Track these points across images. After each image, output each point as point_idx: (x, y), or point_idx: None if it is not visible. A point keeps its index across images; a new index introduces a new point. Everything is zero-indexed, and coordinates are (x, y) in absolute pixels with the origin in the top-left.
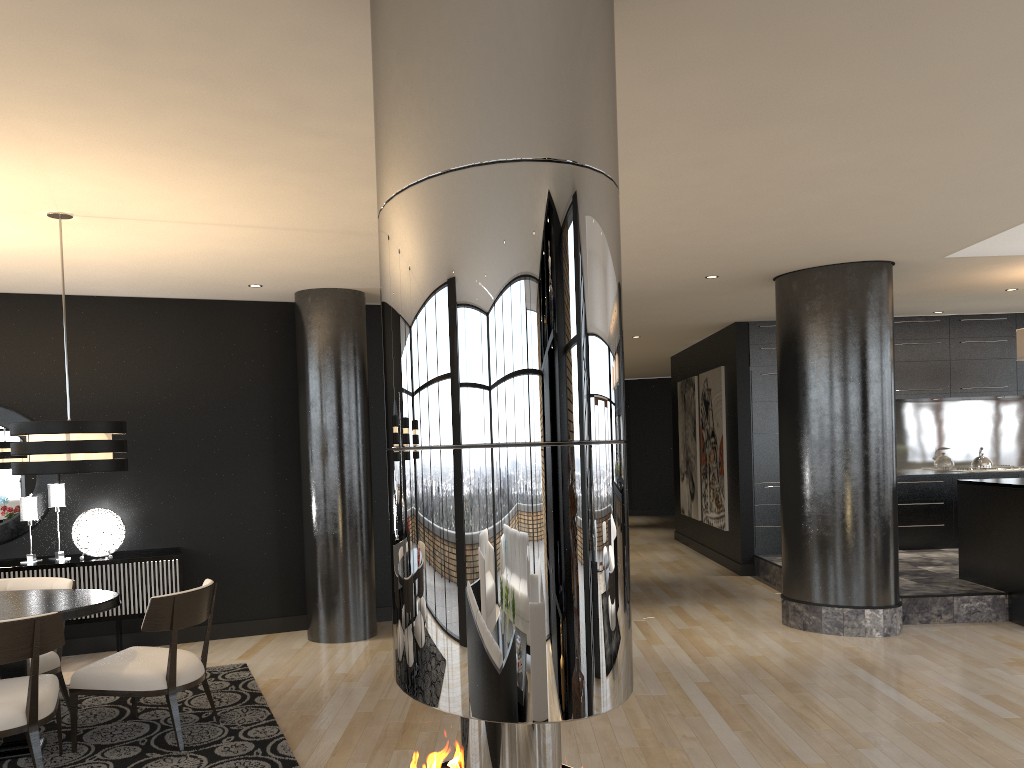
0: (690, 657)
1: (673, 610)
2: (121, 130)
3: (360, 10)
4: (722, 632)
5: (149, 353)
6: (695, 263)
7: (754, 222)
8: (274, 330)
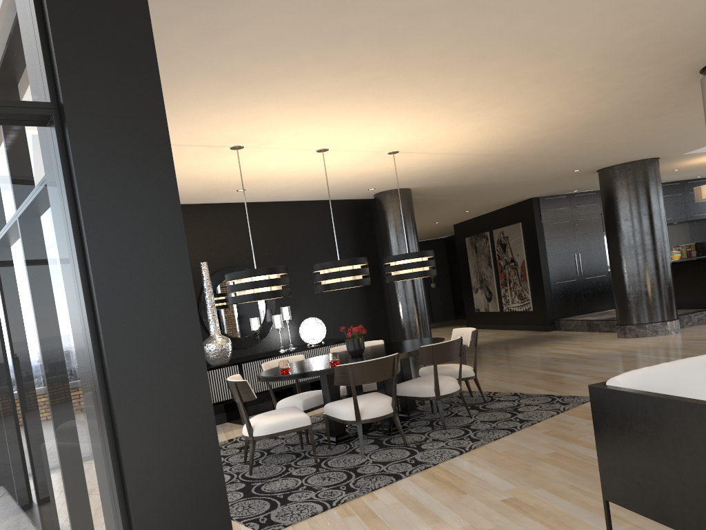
0: (613, 351)
1: (556, 343)
2: (520, 111)
3: (695, 67)
4: (602, 344)
5: (305, 232)
6: (585, 163)
7: (647, 141)
8: (356, 215)
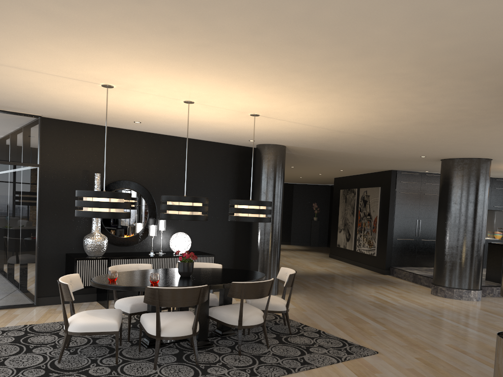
0: (420, 306)
1: (382, 287)
2: (356, 100)
3: None
4: (415, 297)
5: (194, 164)
6: (428, 152)
7: (479, 145)
8: (240, 158)
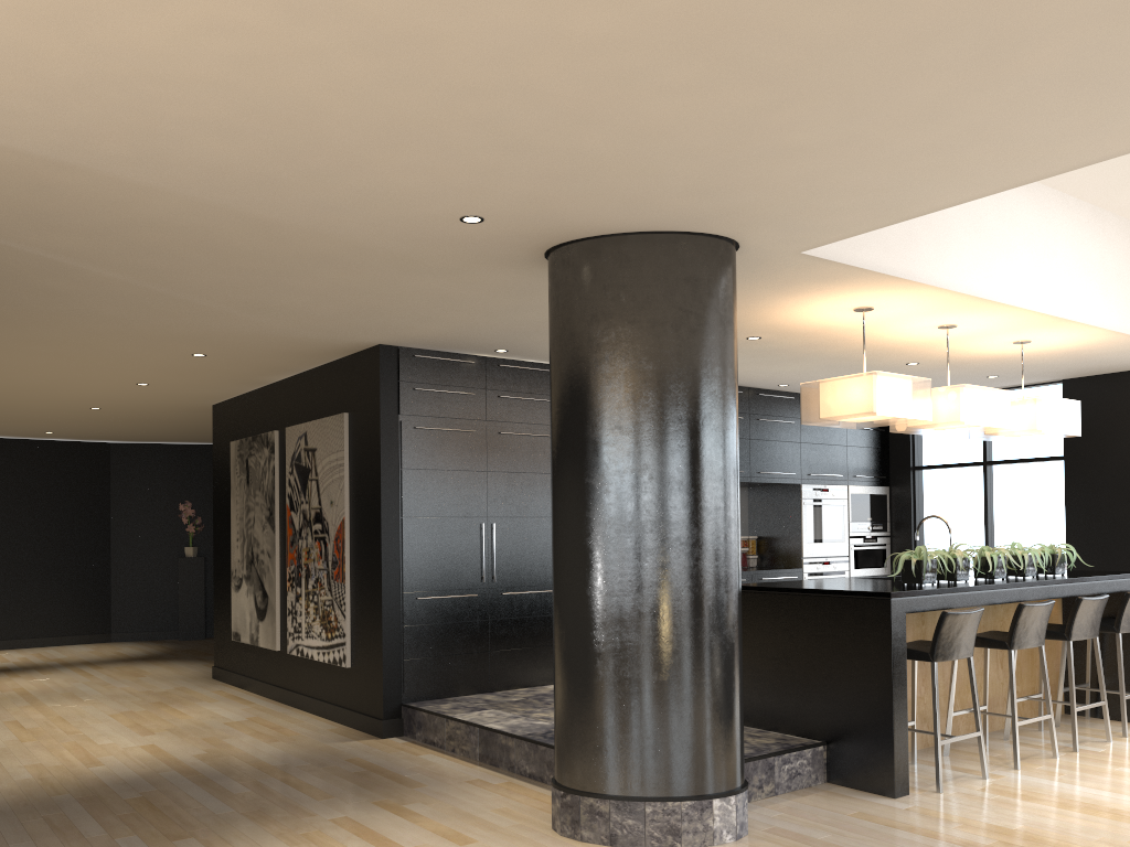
0: None
1: (348, 830)
2: None
3: None
4: None
5: None
6: (492, 168)
7: (743, 50)
8: None
